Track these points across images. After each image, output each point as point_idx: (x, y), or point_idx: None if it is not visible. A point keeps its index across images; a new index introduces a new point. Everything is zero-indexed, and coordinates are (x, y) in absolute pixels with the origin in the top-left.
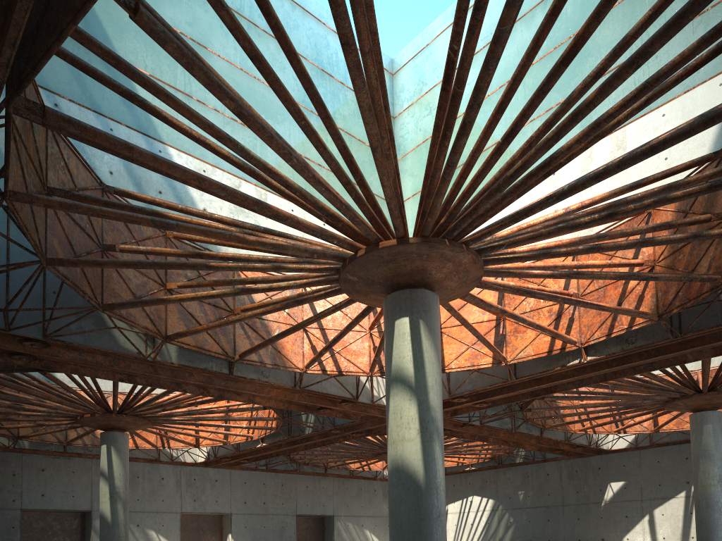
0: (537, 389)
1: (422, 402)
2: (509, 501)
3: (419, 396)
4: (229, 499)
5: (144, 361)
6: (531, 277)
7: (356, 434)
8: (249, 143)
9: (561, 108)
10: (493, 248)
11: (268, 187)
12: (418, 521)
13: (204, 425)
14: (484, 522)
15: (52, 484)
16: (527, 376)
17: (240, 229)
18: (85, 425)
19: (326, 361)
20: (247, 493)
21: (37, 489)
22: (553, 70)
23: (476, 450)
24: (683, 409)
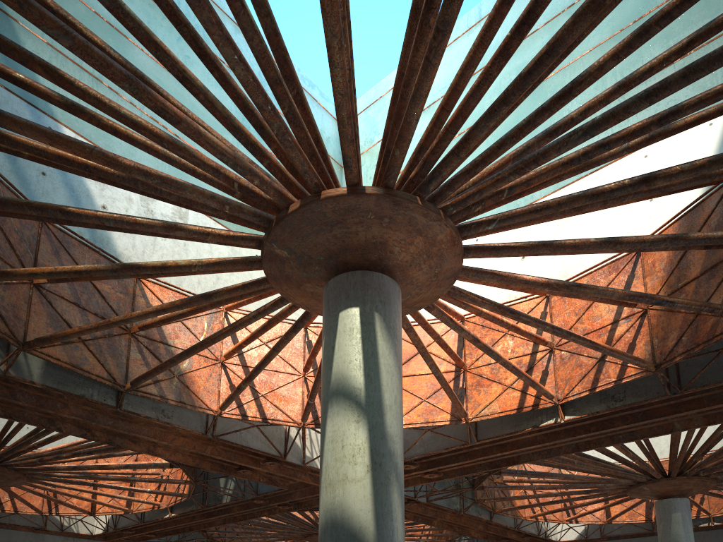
0: (497, 460)
1: (375, 427)
2: None
3: (372, 417)
4: None
5: None
6: (522, 283)
7: (283, 506)
8: None
9: None
10: (479, 224)
11: None
12: None
13: (96, 485)
14: None
15: None
16: (491, 438)
17: None
18: None
19: (247, 405)
20: None
21: None
22: None
23: (417, 535)
24: (648, 495)
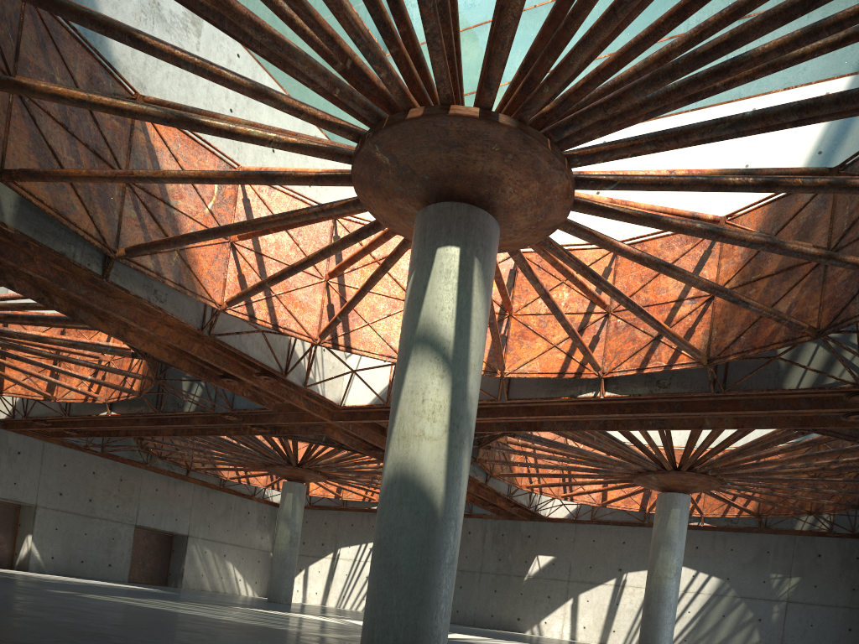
0: (518, 422)
1: (458, 386)
2: None
3: (456, 375)
4: (36, 485)
5: None
6: (615, 251)
7: (258, 428)
8: None
9: None
10: (597, 182)
11: None
12: (424, 565)
13: (22, 359)
14: None
15: None
16: (524, 399)
17: None
18: None
19: (257, 304)
20: (67, 481)
21: None
22: None
23: None
24: (653, 486)
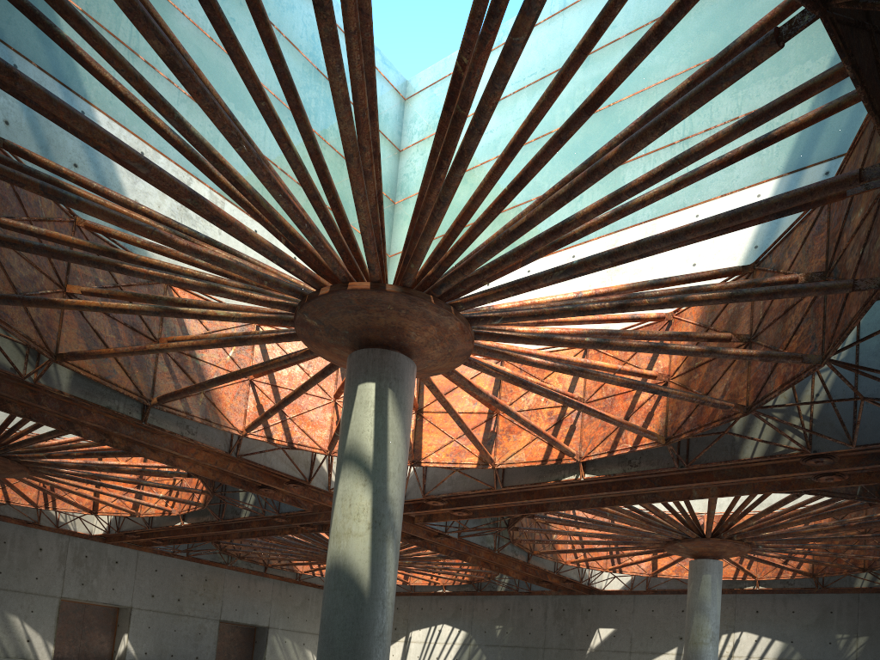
0: (527, 505)
1: (379, 491)
2: (484, 636)
3: (376, 482)
4: (131, 589)
5: (23, 382)
6: (529, 364)
7: (306, 527)
8: (210, 133)
9: (581, 168)
10: (487, 319)
11: (214, 182)
12: (355, 638)
13: (105, 485)
14: (452, 657)
15: None
16: (516, 486)
17: (170, 229)
18: None
19: (274, 427)
20: (158, 584)
21: None
22: (574, 115)
23: (453, 569)
24: (684, 553)
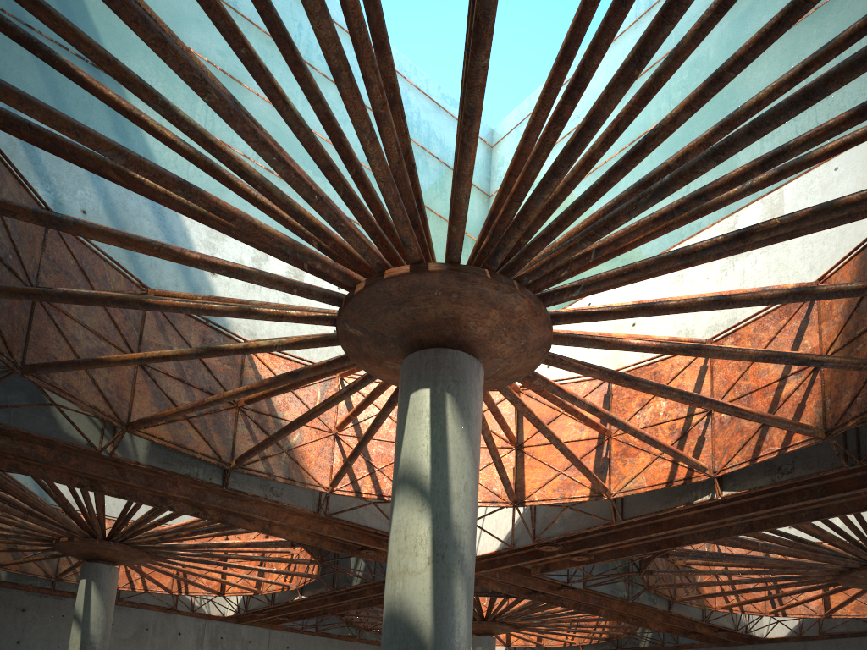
0: (657, 541)
1: (440, 516)
2: None
3: (436, 506)
4: None
5: (106, 459)
6: (628, 349)
7: None
8: None
9: (664, 64)
10: (562, 292)
11: (232, 190)
12: None
13: (220, 564)
14: None
15: (33, 630)
16: (638, 517)
17: None
18: (64, 552)
19: (362, 481)
20: None
21: (11, 633)
22: None
23: (586, 626)
24: (865, 585)
